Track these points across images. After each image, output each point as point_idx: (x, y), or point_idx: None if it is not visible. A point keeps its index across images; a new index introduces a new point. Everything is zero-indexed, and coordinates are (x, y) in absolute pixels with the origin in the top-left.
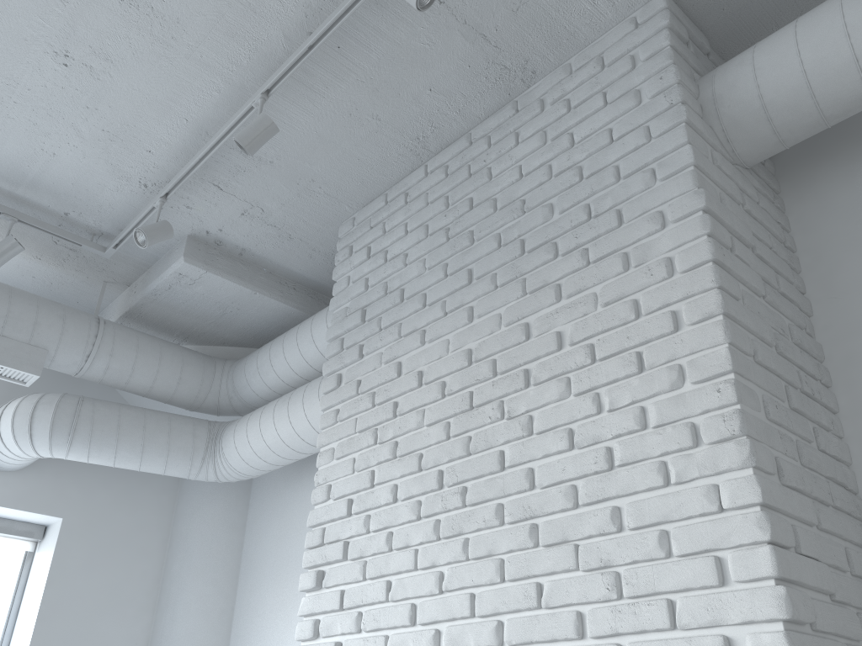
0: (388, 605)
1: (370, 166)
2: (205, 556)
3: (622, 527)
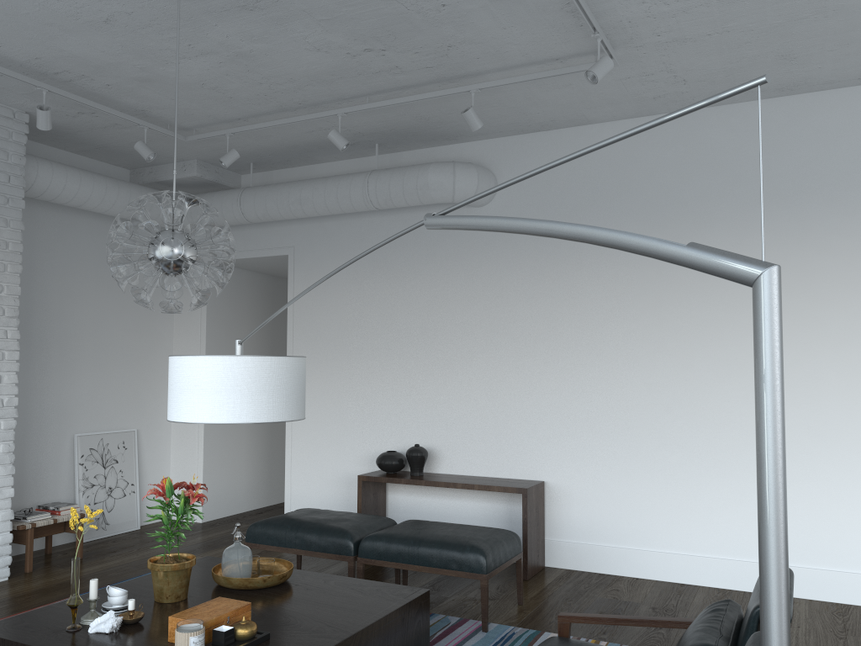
0: None
1: None
2: None
3: None
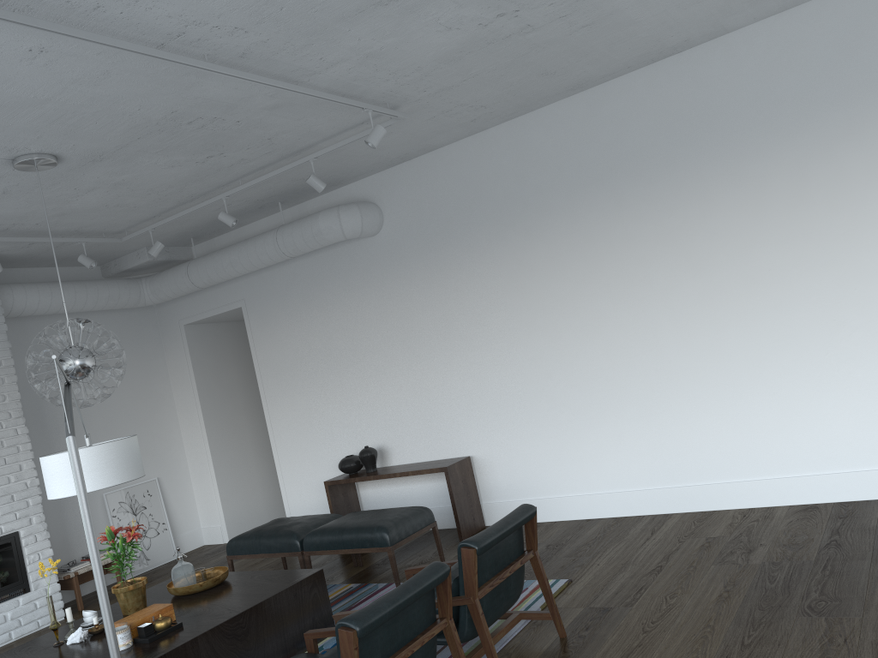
0: None
1: None
2: None
3: None
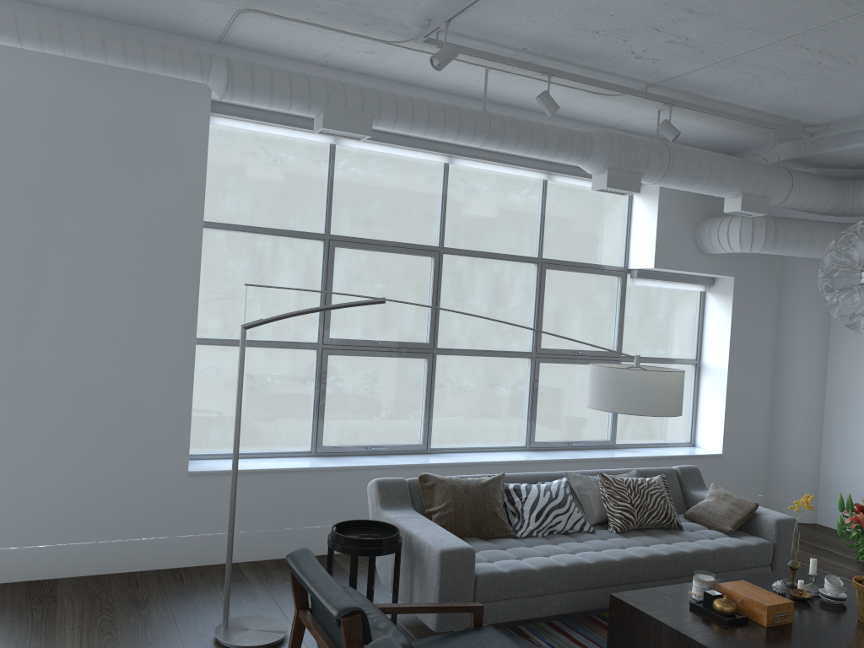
0: None
1: None
2: (810, 295)
3: None
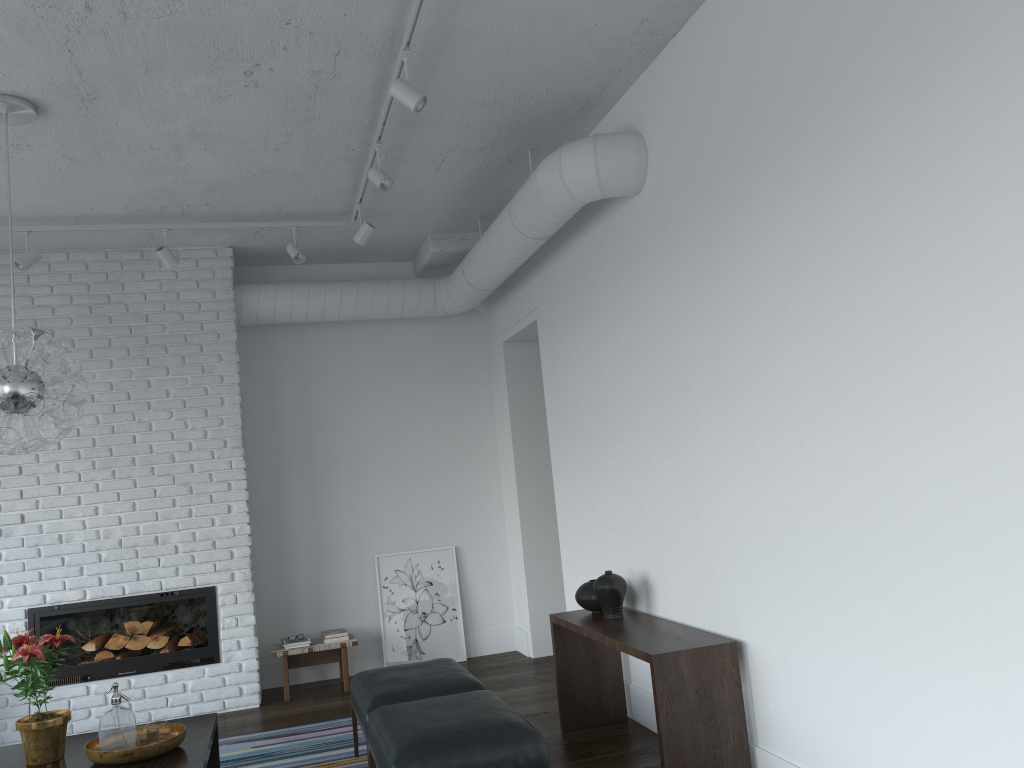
0: (59, 496)
1: (32, 244)
2: None
3: (193, 471)
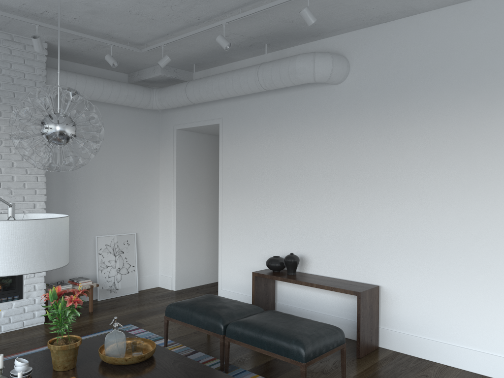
0: None
1: None
2: None
3: (13, 180)
